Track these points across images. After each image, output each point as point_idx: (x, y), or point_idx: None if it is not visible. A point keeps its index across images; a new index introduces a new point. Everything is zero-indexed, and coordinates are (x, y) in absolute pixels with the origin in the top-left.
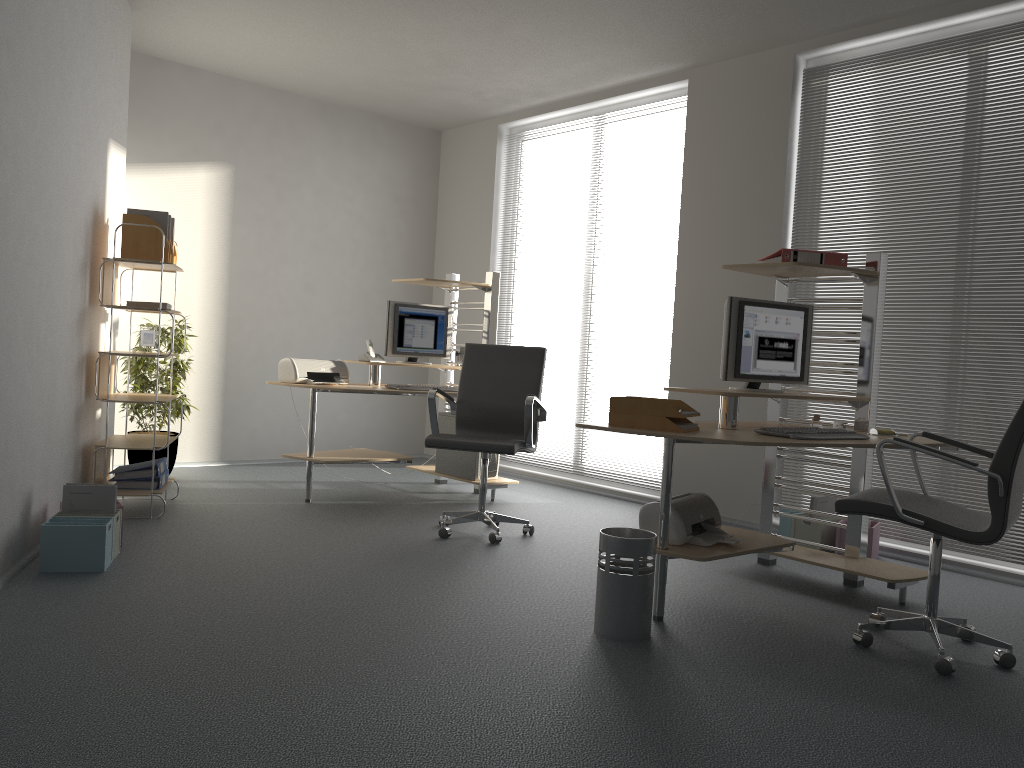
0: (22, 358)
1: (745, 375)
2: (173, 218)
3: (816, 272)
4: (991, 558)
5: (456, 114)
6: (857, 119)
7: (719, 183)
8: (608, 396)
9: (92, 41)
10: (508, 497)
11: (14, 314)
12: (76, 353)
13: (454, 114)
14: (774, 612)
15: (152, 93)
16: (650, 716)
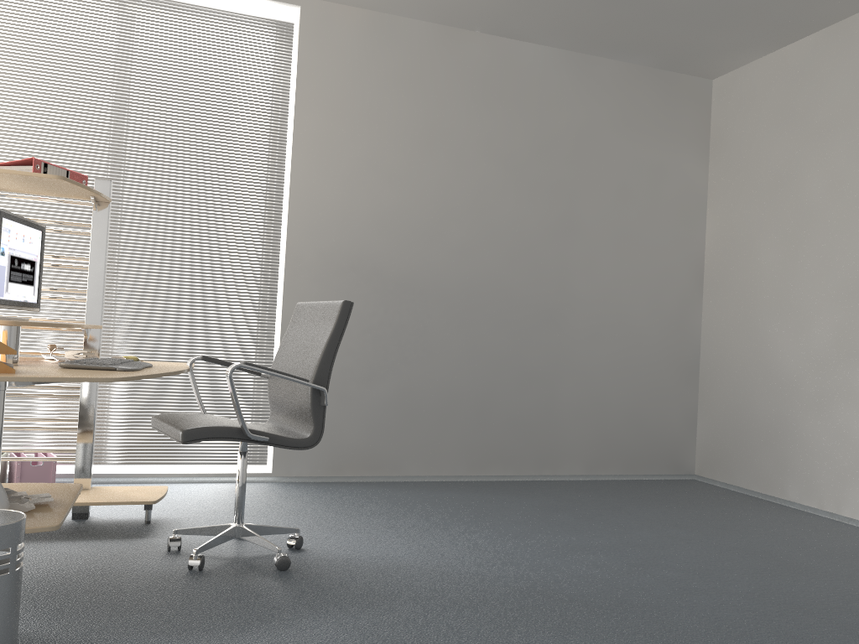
0: None
1: (1, 300)
2: None
3: (54, 190)
4: (152, 464)
5: None
6: (7, 33)
7: None
8: None
9: None
10: None
11: None
12: None
13: None
14: (74, 567)
15: None
16: None
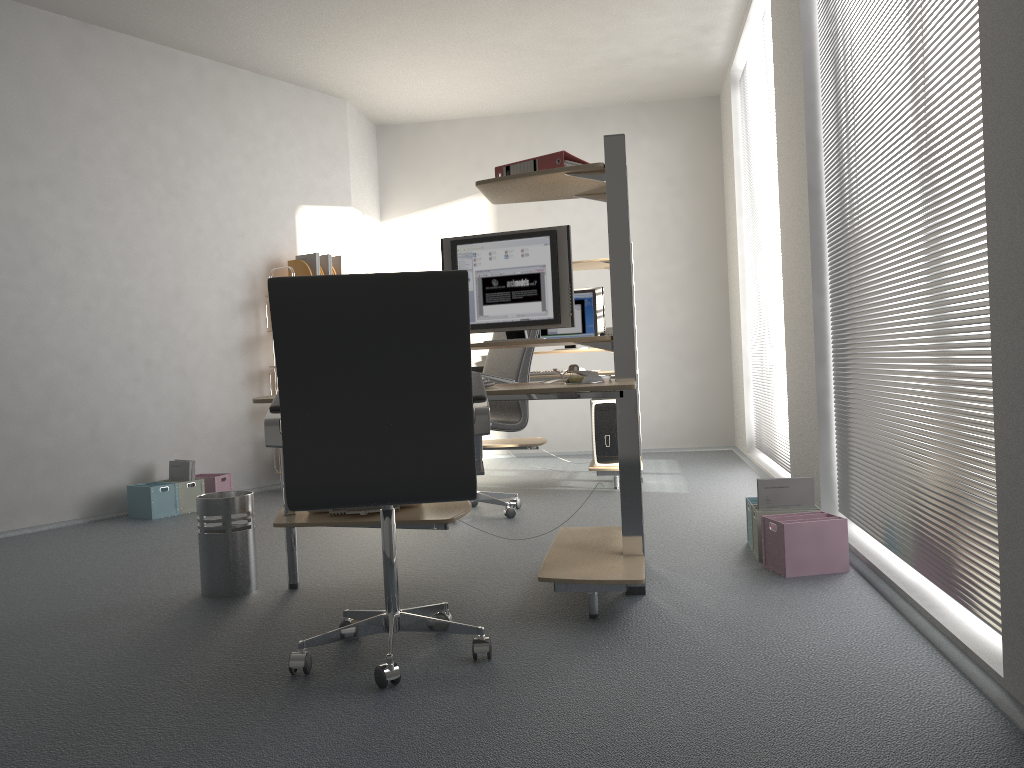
0: (115, 375)
1: None
2: (340, 255)
3: (554, 183)
4: (933, 583)
5: (690, 76)
6: None
7: (783, 72)
8: (780, 365)
9: (238, 143)
10: (648, 486)
11: (93, 347)
12: (243, 369)
13: (688, 77)
14: (415, 599)
15: (421, 152)
16: (3, 637)
